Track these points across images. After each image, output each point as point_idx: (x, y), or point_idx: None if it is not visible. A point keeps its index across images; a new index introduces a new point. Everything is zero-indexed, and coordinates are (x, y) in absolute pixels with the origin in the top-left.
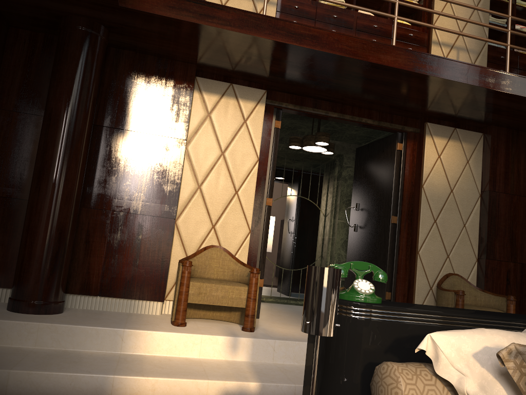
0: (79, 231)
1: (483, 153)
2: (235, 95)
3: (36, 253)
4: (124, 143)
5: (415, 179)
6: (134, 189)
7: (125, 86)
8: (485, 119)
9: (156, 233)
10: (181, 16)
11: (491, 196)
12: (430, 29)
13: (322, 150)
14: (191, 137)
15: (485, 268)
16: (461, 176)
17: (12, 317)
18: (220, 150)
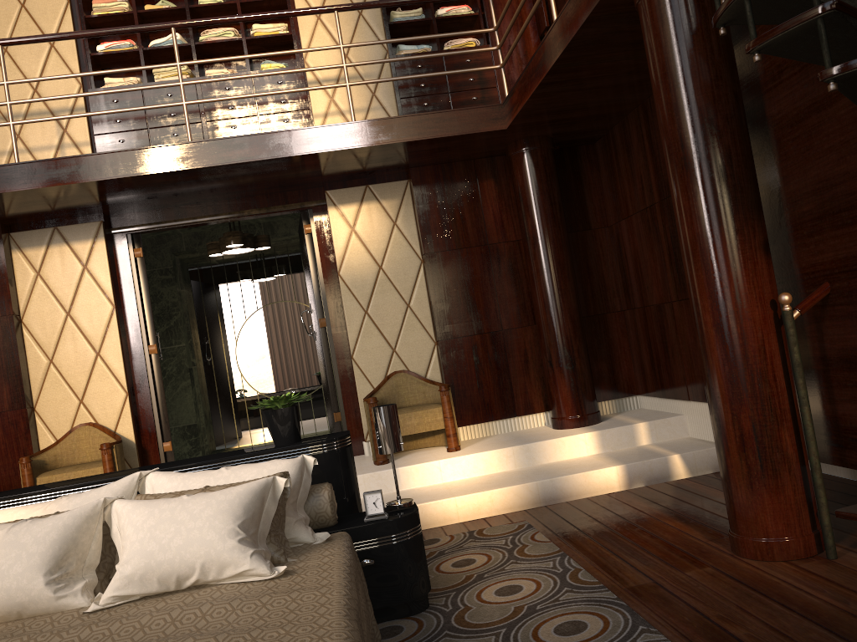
0: None
1: (414, 205)
2: (65, 240)
3: None
4: None
5: (336, 264)
6: None
7: None
8: (391, 167)
9: (10, 430)
10: None
11: (429, 260)
12: (304, 65)
13: (250, 249)
14: (25, 306)
15: (440, 352)
16: (389, 245)
17: None
18: (65, 310)
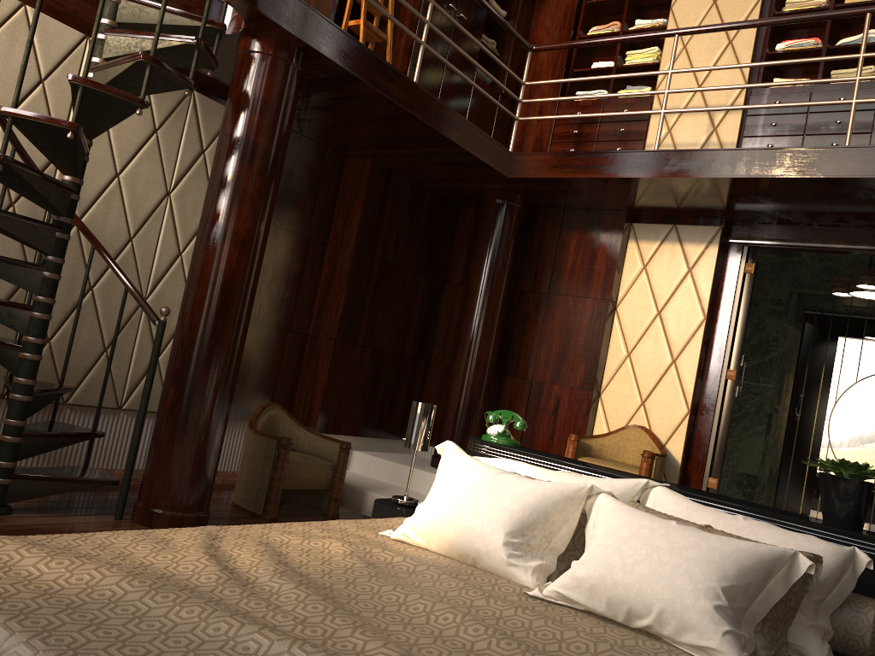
0: (503, 400)
1: None
2: (679, 239)
3: (448, 415)
4: (547, 308)
5: None
6: (554, 357)
7: (551, 247)
8: None
9: (573, 406)
10: (562, 174)
11: None
12: None
13: None
14: (623, 296)
15: None
16: None
17: (421, 467)
18: (656, 309)
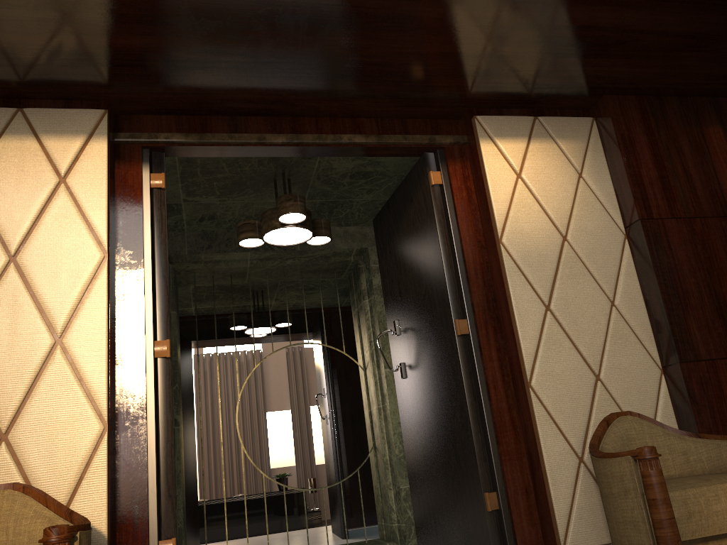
0: None
1: (605, 153)
2: (33, 131)
3: None
4: None
5: (485, 233)
6: None
7: None
8: (588, 81)
9: None
10: None
11: (648, 230)
12: None
13: (305, 237)
14: None
15: (685, 383)
16: (575, 206)
17: None
18: (7, 252)
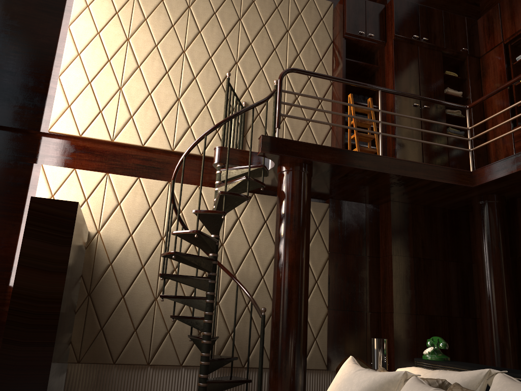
0: None
1: None
2: None
3: (486, 353)
4: None
5: None
6: None
7: None
8: None
9: None
10: (503, 174)
11: None
12: None
13: None
14: None
15: None
16: None
17: None
18: None
